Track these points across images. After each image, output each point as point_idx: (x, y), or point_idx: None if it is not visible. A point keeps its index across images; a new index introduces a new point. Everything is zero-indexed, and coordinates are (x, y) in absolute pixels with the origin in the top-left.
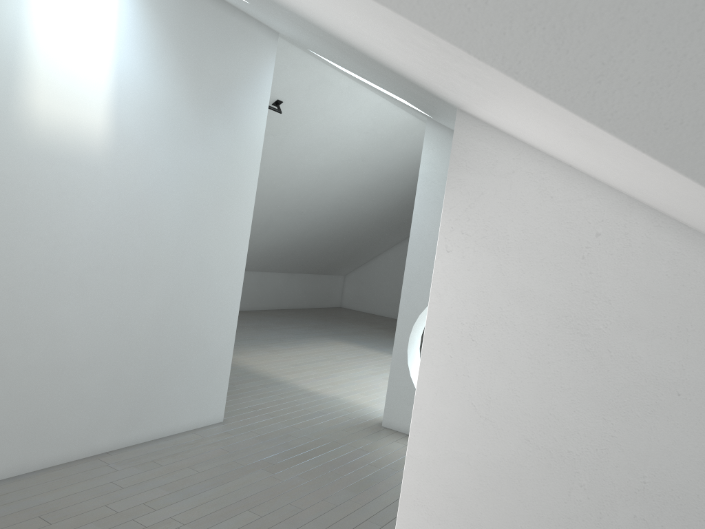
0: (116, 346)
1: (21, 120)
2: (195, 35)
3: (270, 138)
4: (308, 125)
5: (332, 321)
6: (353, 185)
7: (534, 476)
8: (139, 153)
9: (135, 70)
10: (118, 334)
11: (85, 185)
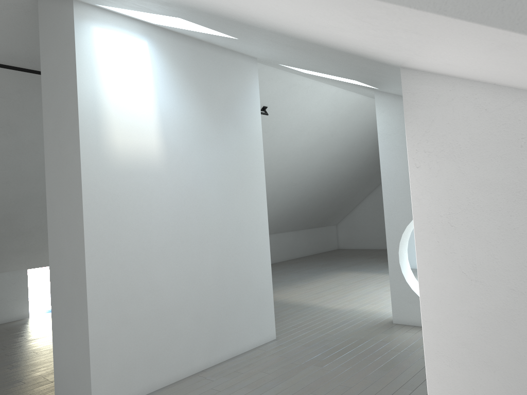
0: (194, 294)
1: (108, 152)
2: (203, 73)
3: (264, 134)
4: (288, 119)
5: (335, 259)
6: (329, 156)
7: (525, 316)
8: (183, 159)
9: (170, 105)
10: (193, 285)
11: (153, 187)
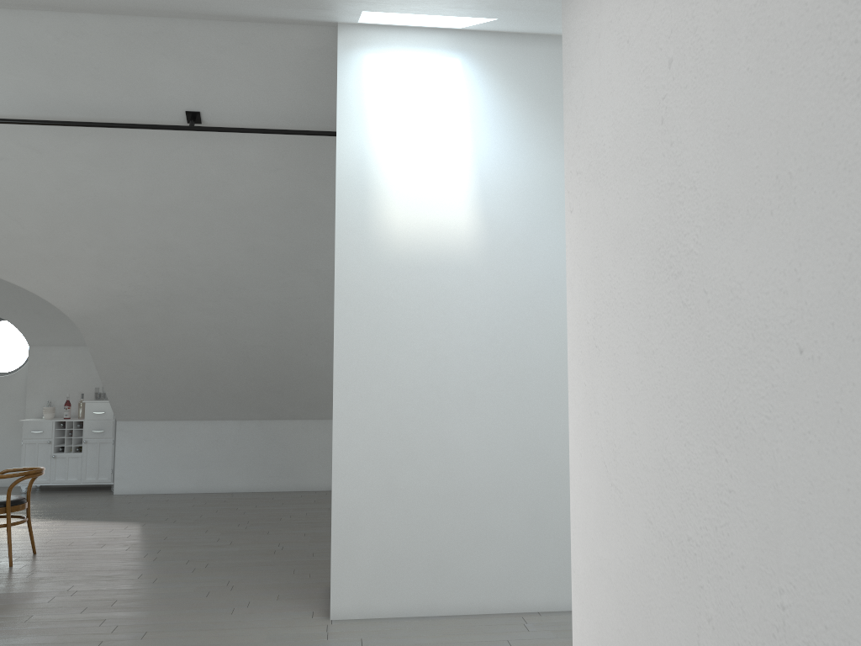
0: (530, 475)
1: (379, 237)
2: None
3: None
4: None
5: None
6: None
7: (662, 601)
8: (520, 244)
9: (498, 155)
10: (529, 461)
11: (457, 290)
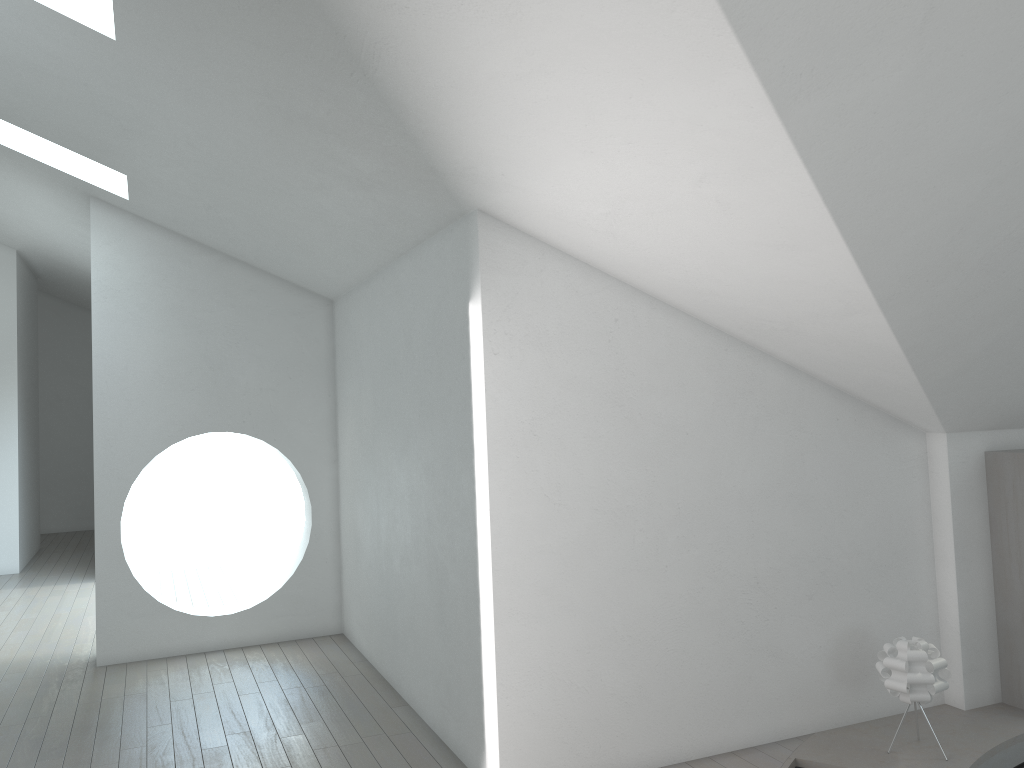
0: None
1: None
2: None
3: None
4: None
5: None
6: None
7: (607, 538)
8: None
9: None
10: None
11: None
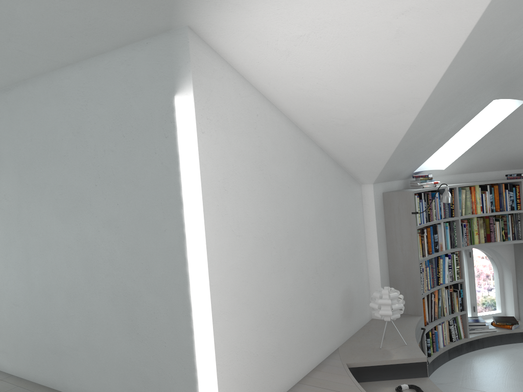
0: None
1: None
2: None
3: None
4: None
5: None
6: None
7: (260, 255)
8: None
9: None
10: None
11: None
